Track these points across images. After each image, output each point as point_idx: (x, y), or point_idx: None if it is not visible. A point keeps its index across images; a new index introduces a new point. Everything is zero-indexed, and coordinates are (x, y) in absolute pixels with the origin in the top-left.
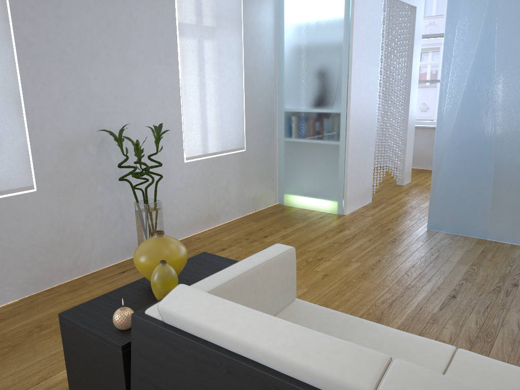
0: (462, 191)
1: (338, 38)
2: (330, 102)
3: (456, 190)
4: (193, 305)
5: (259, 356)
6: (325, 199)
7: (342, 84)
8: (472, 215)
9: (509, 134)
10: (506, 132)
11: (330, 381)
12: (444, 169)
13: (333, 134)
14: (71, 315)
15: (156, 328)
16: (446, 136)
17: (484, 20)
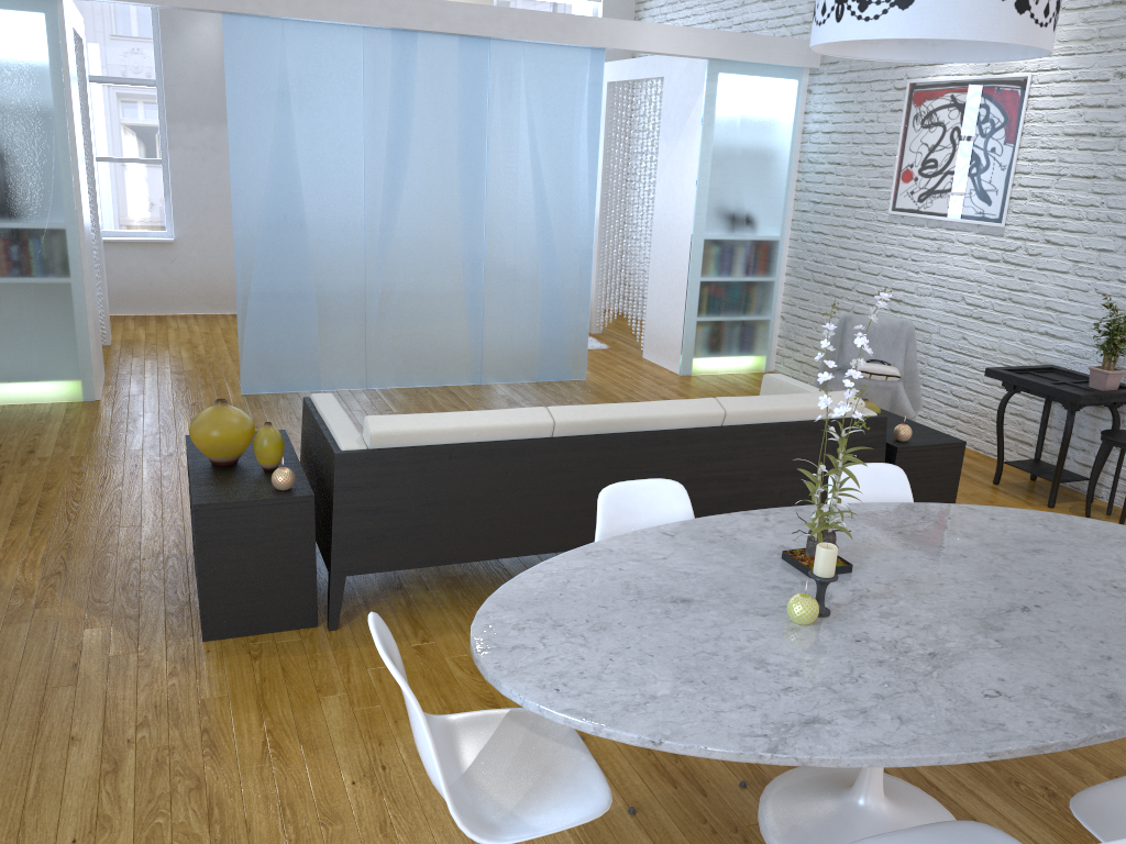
0: (282, 333)
1: (45, 102)
2: (44, 211)
3: (274, 333)
4: (402, 423)
5: (474, 435)
6: (57, 380)
7: (63, 180)
8: (298, 362)
9: (327, 255)
10: (324, 252)
11: (529, 427)
12: (253, 307)
13: (58, 265)
14: (211, 500)
15: (370, 454)
16: (250, 260)
17: (278, 107)
